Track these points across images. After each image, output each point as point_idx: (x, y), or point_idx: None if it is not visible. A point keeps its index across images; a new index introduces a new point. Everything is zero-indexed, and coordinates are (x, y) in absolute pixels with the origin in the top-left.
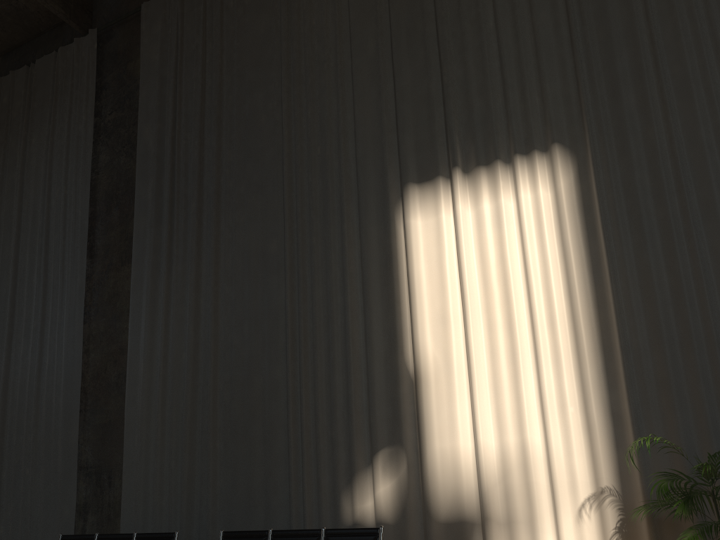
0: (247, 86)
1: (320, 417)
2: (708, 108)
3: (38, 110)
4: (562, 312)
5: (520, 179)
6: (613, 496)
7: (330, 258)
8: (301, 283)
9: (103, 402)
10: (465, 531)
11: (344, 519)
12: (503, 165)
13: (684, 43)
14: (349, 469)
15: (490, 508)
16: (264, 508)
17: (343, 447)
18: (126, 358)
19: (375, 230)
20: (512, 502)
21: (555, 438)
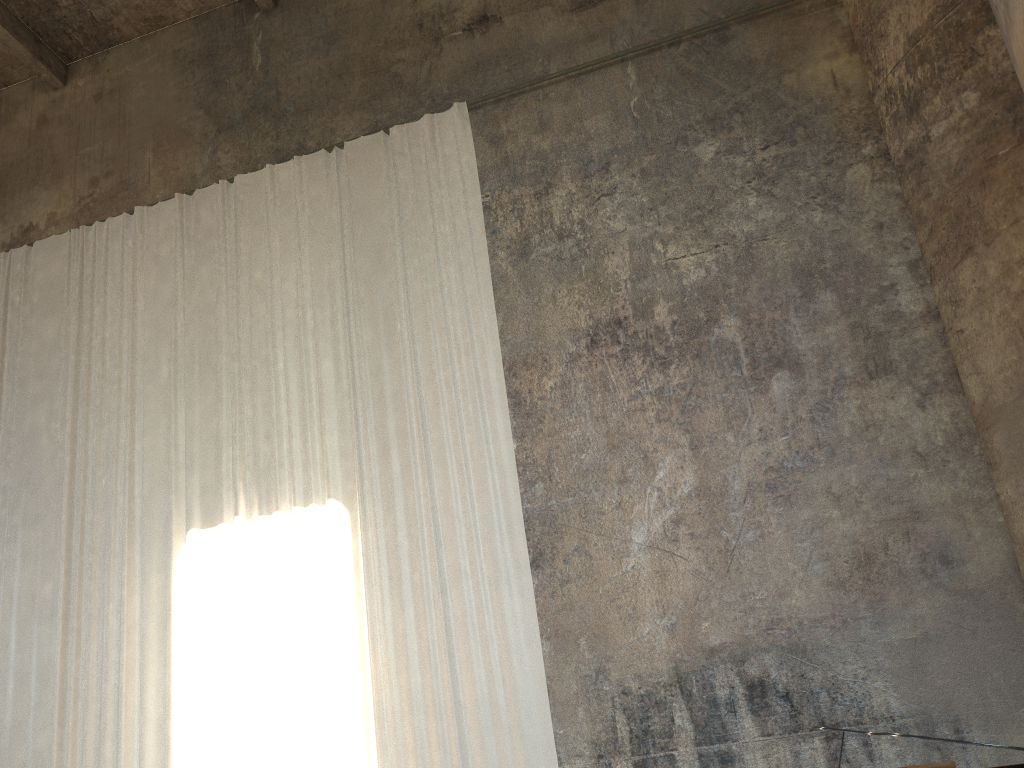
0: (30, 398)
1: None
2: (459, 477)
3: None
4: (329, 676)
5: (298, 534)
6: None
7: (108, 608)
8: (74, 636)
9: None
10: None
11: None
12: (284, 516)
13: (441, 411)
14: None
15: None
16: None
17: None
18: None
19: (156, 579)
20: None
21: None
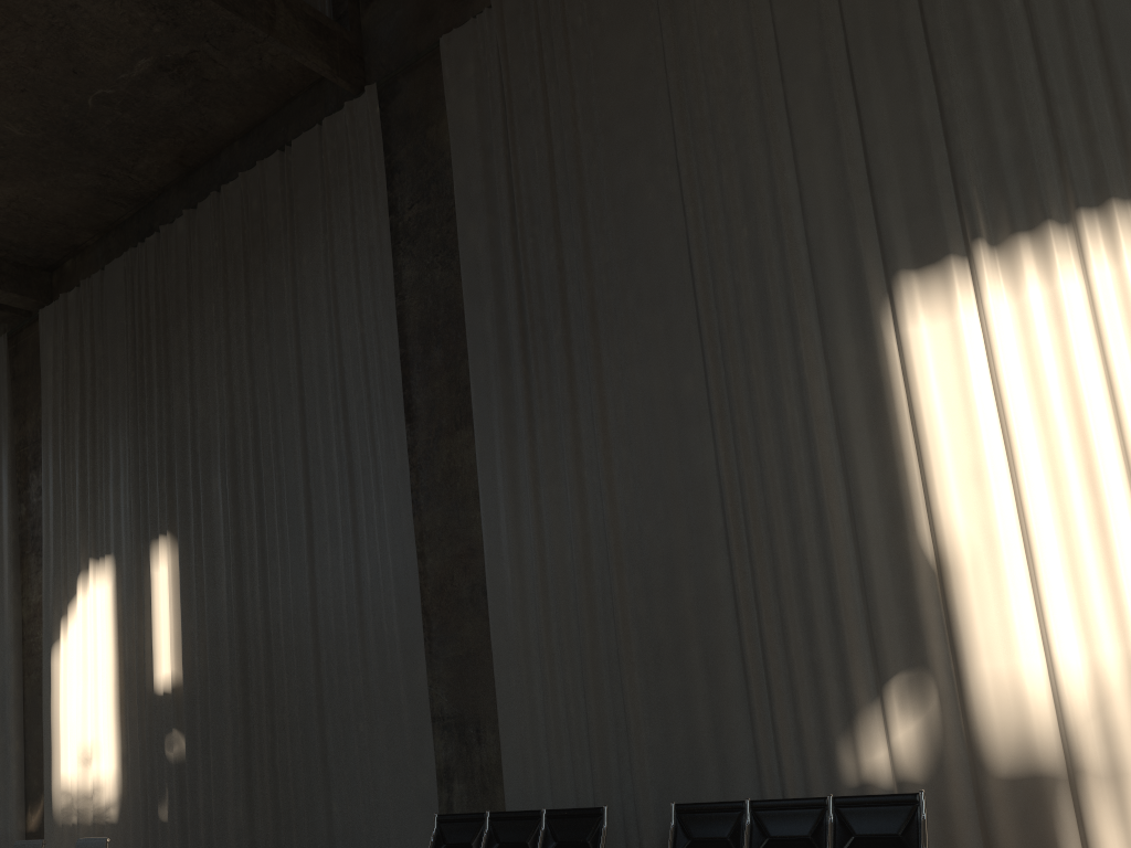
0: (620, 145)
1: (792, 632)
2: None
3: (305, 215)
4: None
5: (1090, 248)
6: None
7: (783, 396)
8: (739, 437)
9: (454, 626)
10: (1042, 790)
11: (845, 778)
12: (1057, 228)
13: None
14: (846, 706)
15: (1083, 756)
16: (716, 766)
17: (832, 674)
18: (481, 561)
19: (850, 348)
20: (1117, 745)
21: None
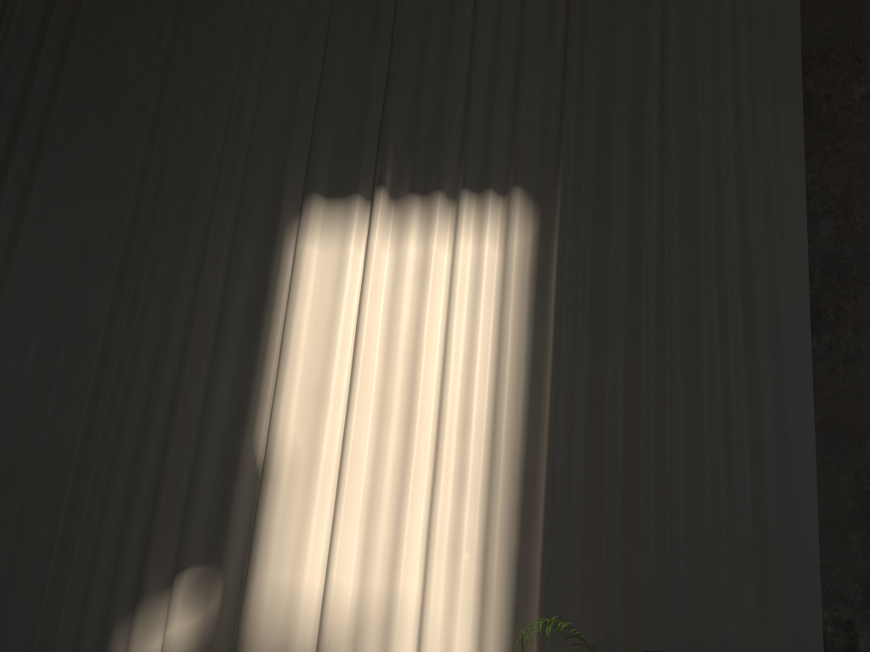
0: (119, 4)
1: (112, 503)
2: (714, 188)
3: None
4: (481, 417)
5: (463, 224)
6: None
7: (180, 274)
8: (129, 301)
9: None
10: None
11: None
12: (444, 200)
13: (700, 98)
14: (137, 589)
15: None
16: None
17: (135, 554)
18: None
19: (252, 249)
20: None
21: (436, 593)
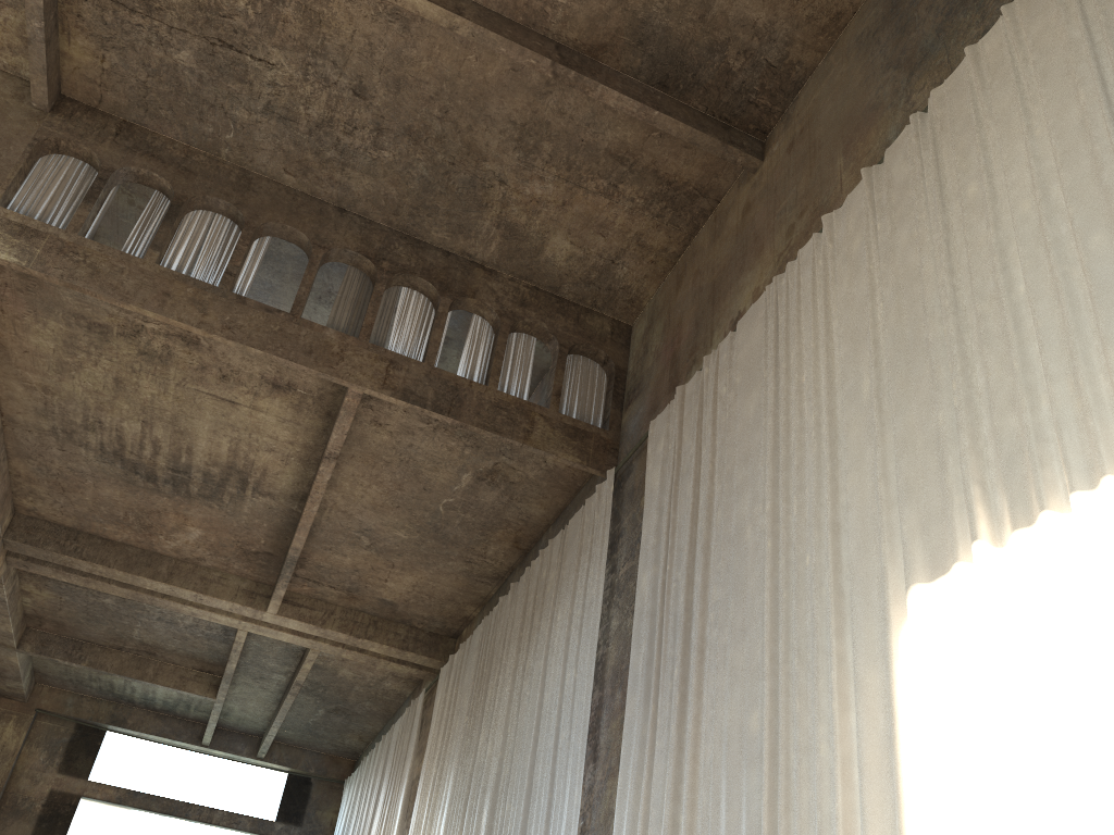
0: (735, 490)
1: None
2: None
3: (565, 579)
4: None
5: (1084, 538)
6: None
7: (816, 733)
8: (780, 780)
9: None
10: None
11: None
12: (1056, 519)
13: None
14: None
15: None
16: None
17: None
18: None
19: (873, 676)
20: None
21: None
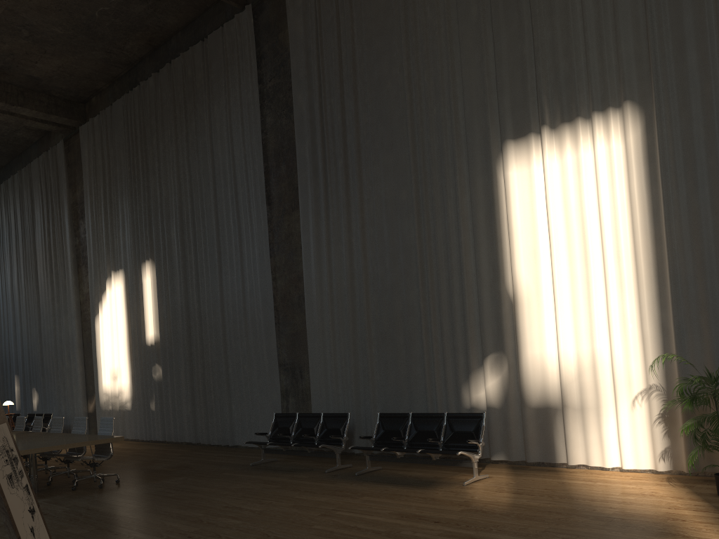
0: (375, 54)
1: (445, 330)
2: None
3: (215, 81)
4: (626, 248)
5: (596, 134)
6: (659, 391)
7: (447, 205)
8: (425, 226)
9: (290, 317)
10: (549, 414)
11: (464, 404)
12: (583, 121)
13: None
14: (467, 368)
15: (567, 399)
16: (408, 395)
17: (462, 353)
18: (303, 284)
19: (480, 181)
20: (584, 394)
21: (617, 347)
